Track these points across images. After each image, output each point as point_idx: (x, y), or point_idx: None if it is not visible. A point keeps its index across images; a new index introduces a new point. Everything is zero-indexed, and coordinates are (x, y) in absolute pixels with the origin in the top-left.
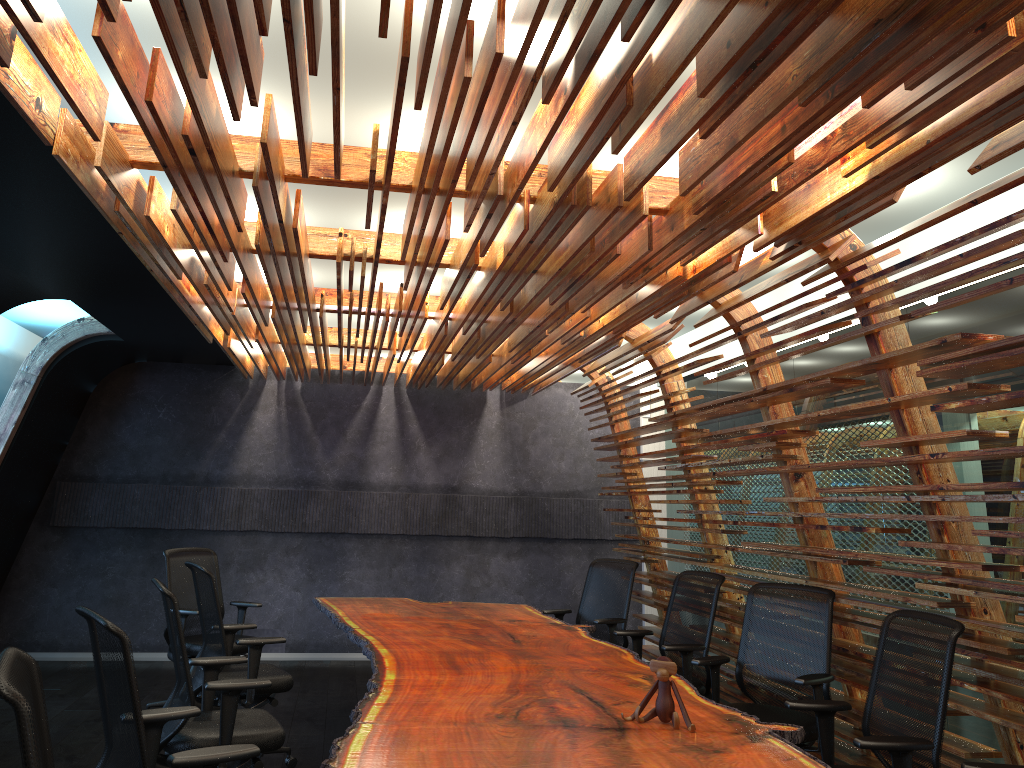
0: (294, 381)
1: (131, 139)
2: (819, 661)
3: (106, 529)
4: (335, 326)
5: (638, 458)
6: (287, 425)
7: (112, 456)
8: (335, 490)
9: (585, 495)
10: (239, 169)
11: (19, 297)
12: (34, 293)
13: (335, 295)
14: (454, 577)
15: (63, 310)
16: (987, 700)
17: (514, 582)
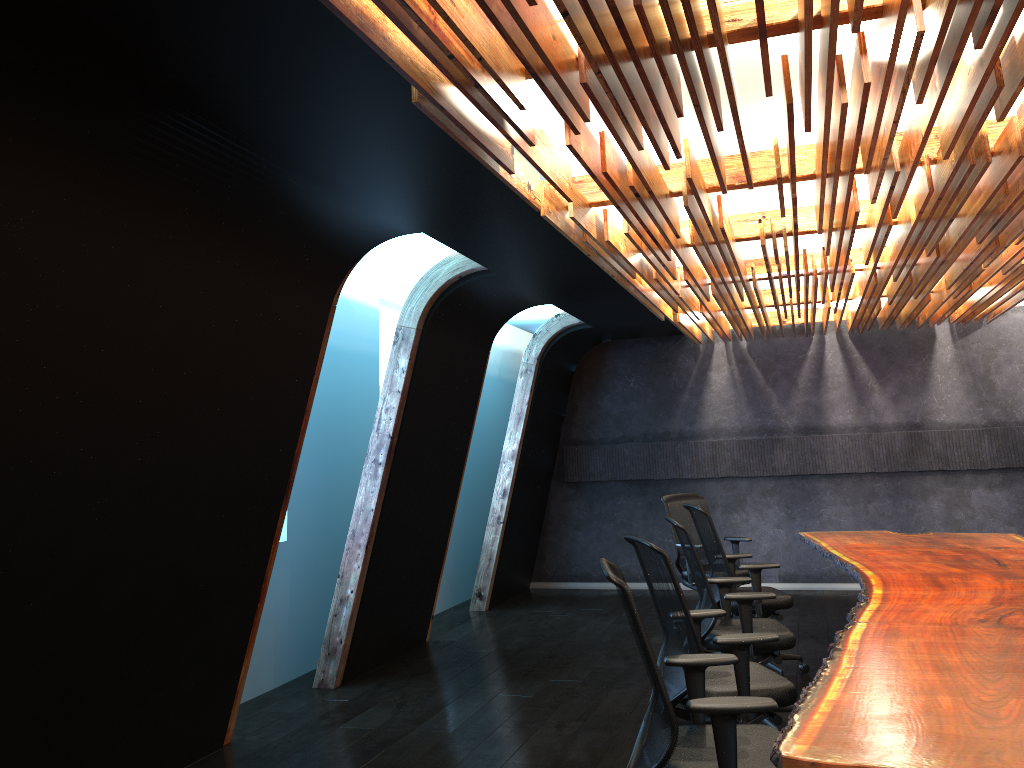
0: (739, 341)
1: (585, 186)
2: None
3: (608, 482)
4: (767, 286)
5: None
6: (740, 381)
7: (600, 422)
8: (797, 436)
9: None
10: (669, 192)
11: (516, 308)
12: (526, 303)
13: (763, 264)
14: (933, 511)
15: (539, 308)
16: None
17: (1001, 513)
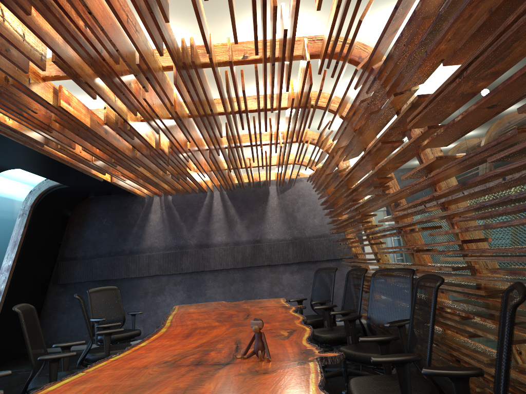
0: (168, 196)
1: None
2: (407, 312)
3: (85, 282)
4: None
5: None
6: (167, 219)
7: (83, 246)
8: (195, 249)
9: (330, 235)
10: None
11: None
12: None
13: None
14: (264, 287)
15: None
16: (496, 325)
17: (297, 287)
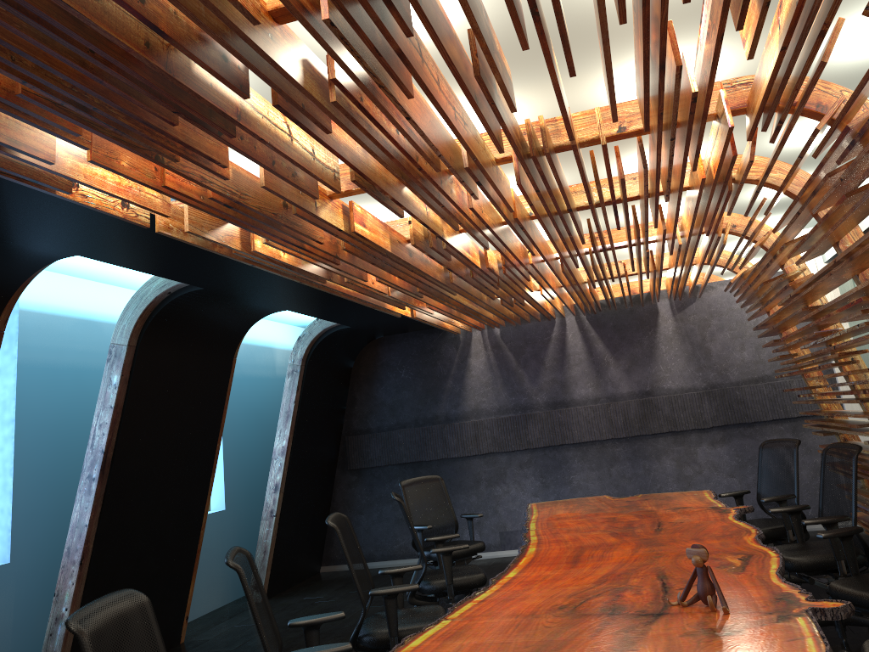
0: (493, 328)
1: None
2: None
3: (385, 467)
4: None
5: (794, 339)
6: (496, 365)
7: (377, 412)
8: (547, 410)
9: (774, 378)
10: None
11: (253, 316)
12: (261, 311)
13: None
14: (666, 469)
15: None
16: None
17: (724, 467)
